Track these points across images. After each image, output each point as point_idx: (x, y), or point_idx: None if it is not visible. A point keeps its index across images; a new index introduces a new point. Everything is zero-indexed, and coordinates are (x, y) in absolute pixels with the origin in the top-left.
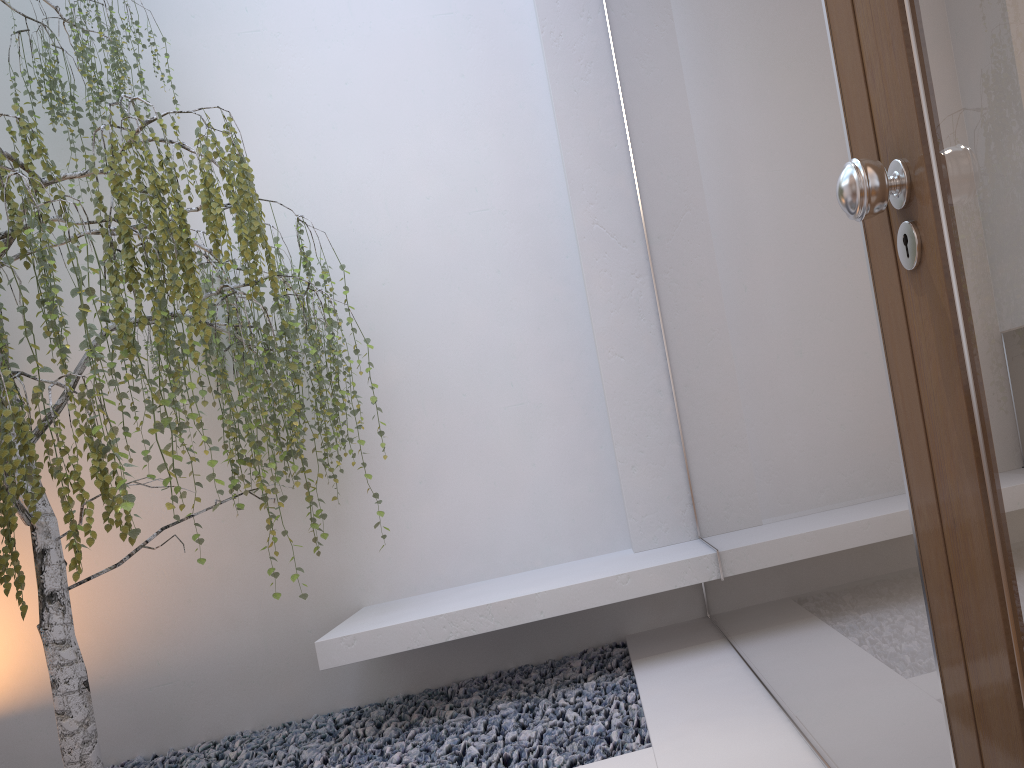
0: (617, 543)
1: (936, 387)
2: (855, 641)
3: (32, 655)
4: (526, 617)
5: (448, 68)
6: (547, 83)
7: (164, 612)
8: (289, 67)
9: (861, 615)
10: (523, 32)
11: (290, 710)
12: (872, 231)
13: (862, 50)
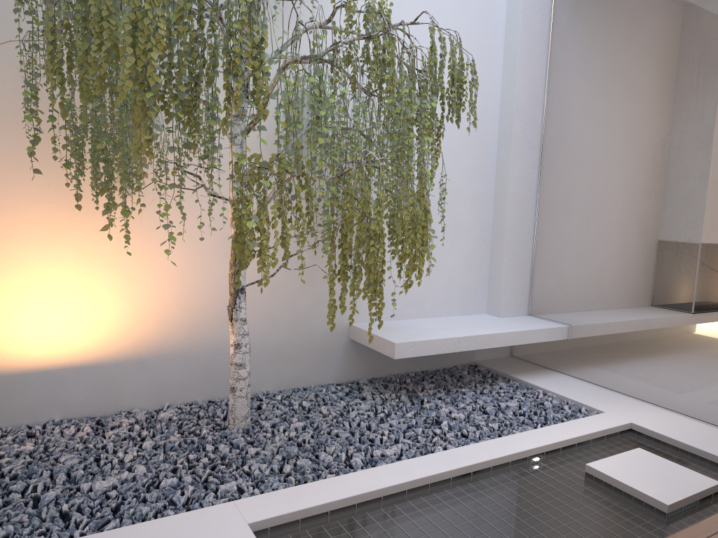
0: (480, 310)
1: None
2: None
3: (136, 322)
4: (490, 345)
5: (459, 7)
6: (504, 37)
7: None
8: None
9: None
10: (499, 2)
11: (297, 381)
12: None
13: None
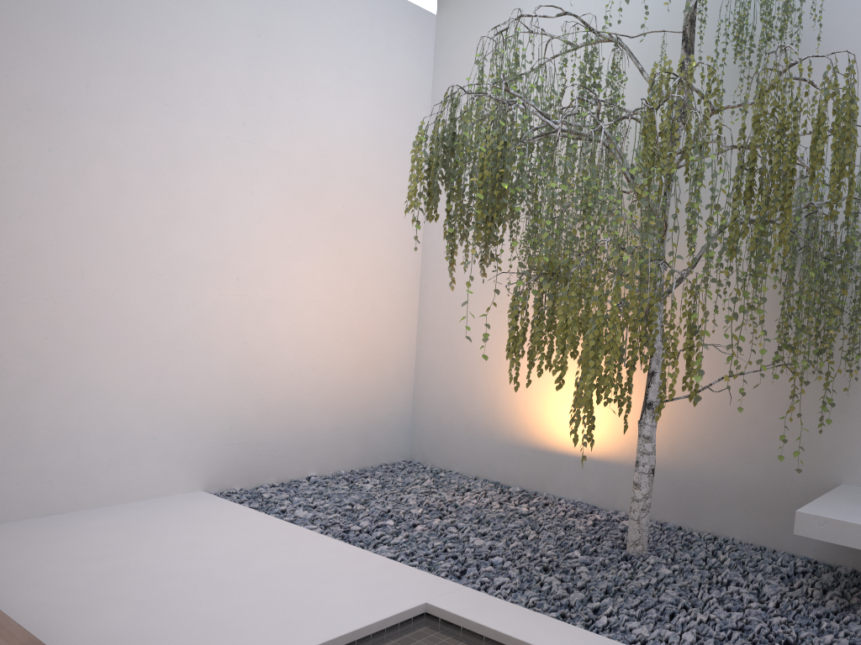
0: None
1: None
2: None
3: (634, 430)
4: None
5: None
6: None
7: (709, 431)
8: None
9: None
10: None
11: (767, 538)
12: None
13: None
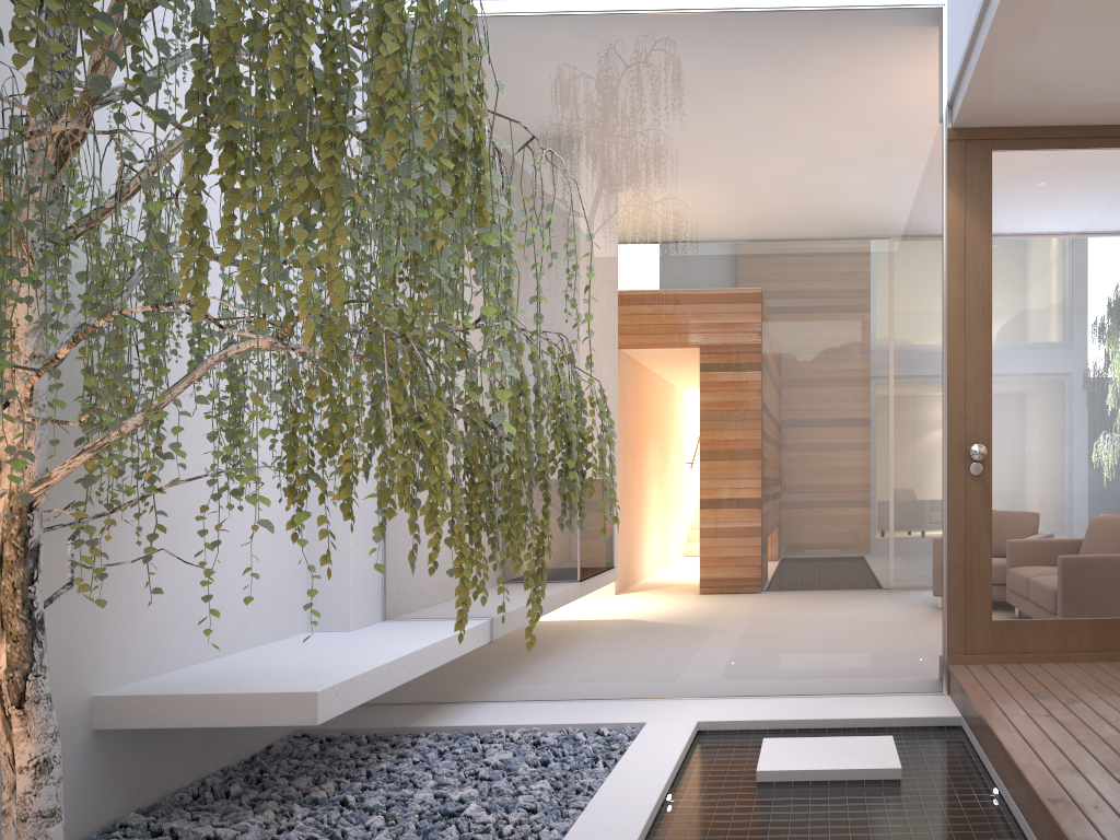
0: (299, 626)
1: (976, 507)
2: (853, 607)
3: None
4: (421, 669)
5: None
6: None
7: None
8: None
9: (868, 593)
10: None
11: None
12: (952, 459)
13: (965, 412)
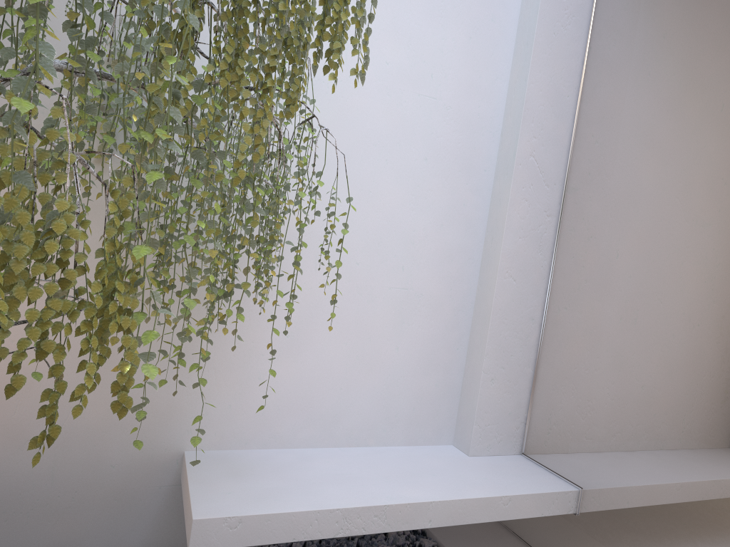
0: (442, 438)
1: None
2: None
3: None
4: (415, 524)
5: None
6: (519, 11)
7: None
8: None
9: None
10: None
11: None
12: None
13: None
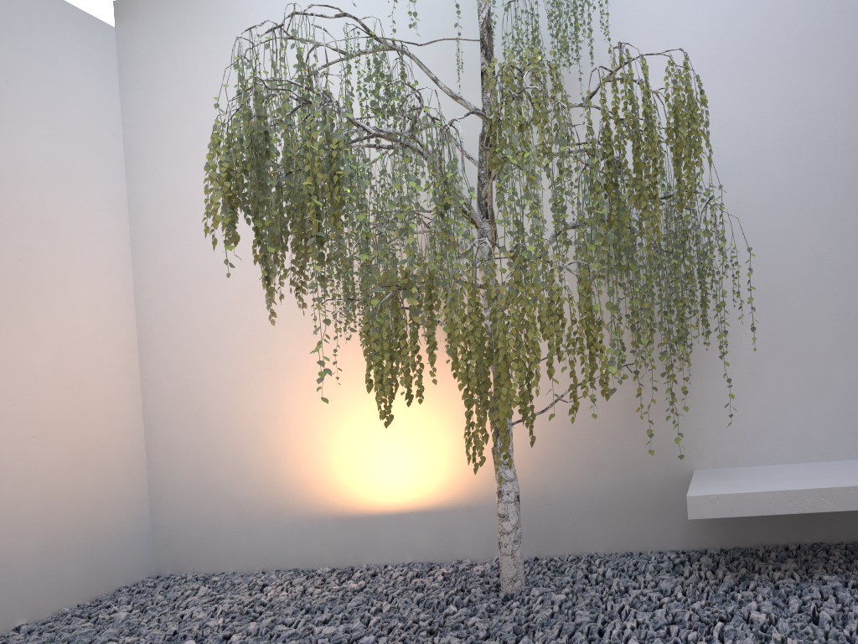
0: None
1: None
2: None
3: (465, 467)
4: None
5: (811, 15)
6: None
7: (552, 450)
8: (684, 21)
9: None
10: None
11: (631, 543)
12: None
13: None
